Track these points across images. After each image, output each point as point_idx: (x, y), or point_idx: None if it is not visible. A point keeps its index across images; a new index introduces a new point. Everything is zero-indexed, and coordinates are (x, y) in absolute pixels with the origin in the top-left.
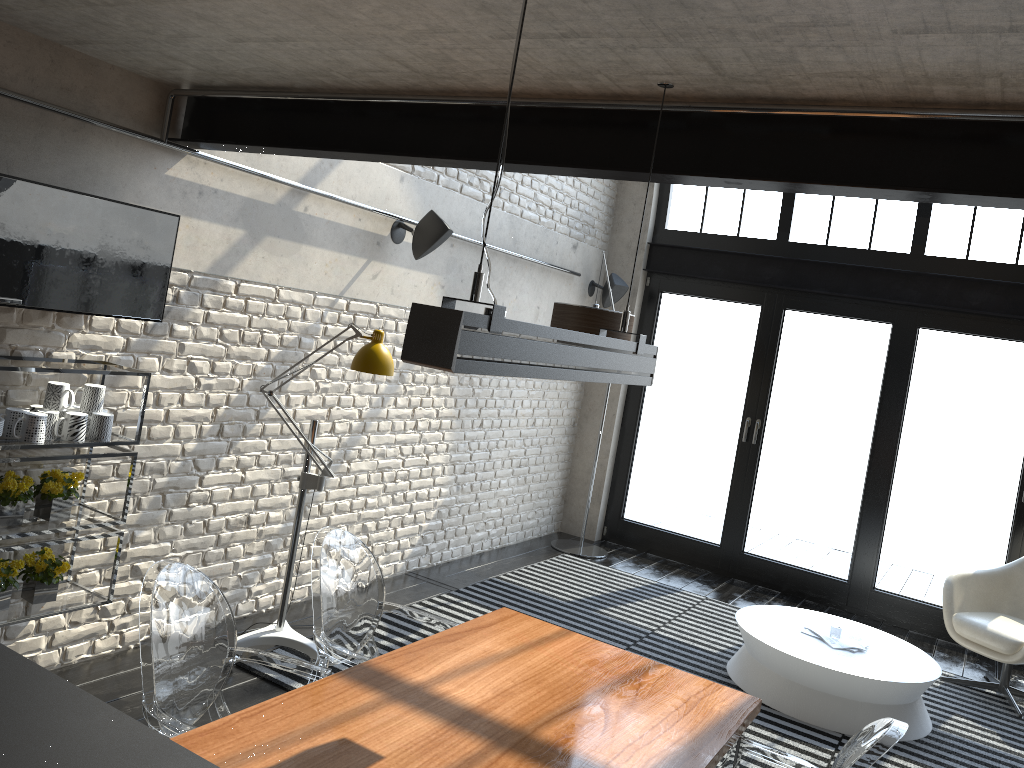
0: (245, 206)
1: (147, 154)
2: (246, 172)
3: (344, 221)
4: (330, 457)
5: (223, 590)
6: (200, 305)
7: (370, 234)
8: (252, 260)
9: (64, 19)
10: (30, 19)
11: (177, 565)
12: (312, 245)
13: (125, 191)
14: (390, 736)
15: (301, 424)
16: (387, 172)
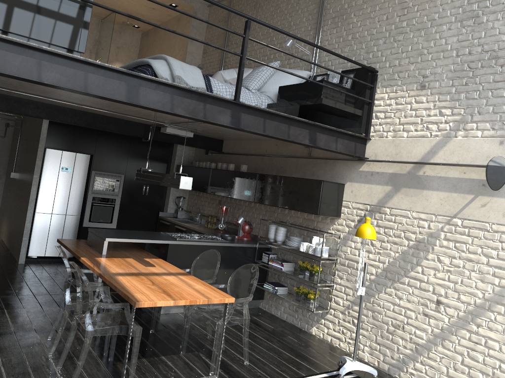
0: (391, 176)
1: (353, 165)
2: (385, 162)
3: (451, 175)
4: (458, 315)
5: (392, 358)
6: (374, 218)
7: (475, 180)
8: (396, 199)
9: None
10: None
11: (215, 251)
12: (430, 190)
13: (346, 178)
14: (153, 268)
15: (433, 286)
16: (485, 142)
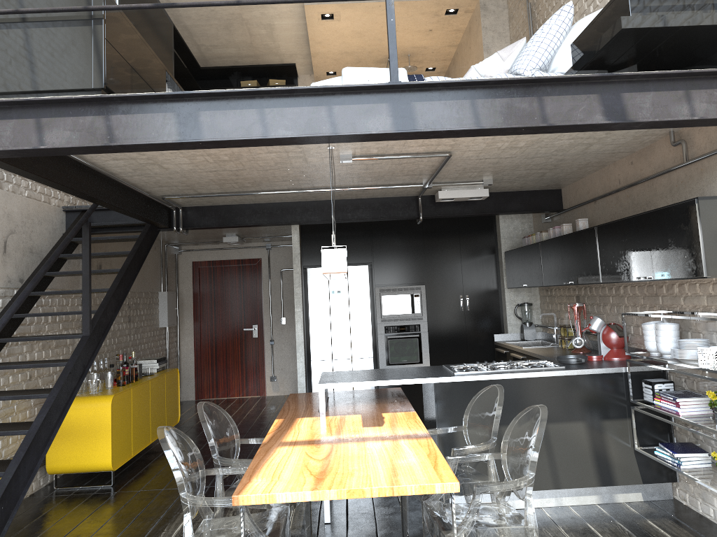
0: None
1: None
2: None
3: None
4: None
5: None
6: None
7: None
8: None
9: None
10: None
11: (495, 387)
12: None
13: None
14: (371, 430)
15: None
16: None
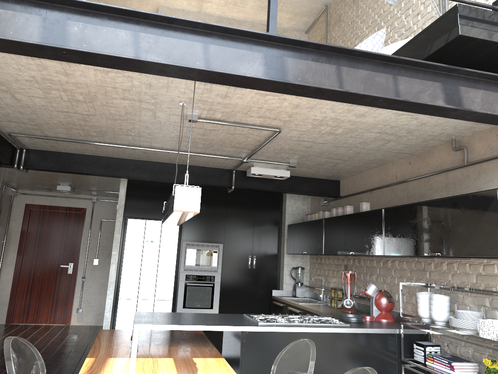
0: None
1: None
2: None
3: None
4: None
5: None
6: None
7: None
8: None
9: (435, 127)
10: (454, 130)
11: (306, 341)
12: None
13: None
14: None
15: None
16: None
